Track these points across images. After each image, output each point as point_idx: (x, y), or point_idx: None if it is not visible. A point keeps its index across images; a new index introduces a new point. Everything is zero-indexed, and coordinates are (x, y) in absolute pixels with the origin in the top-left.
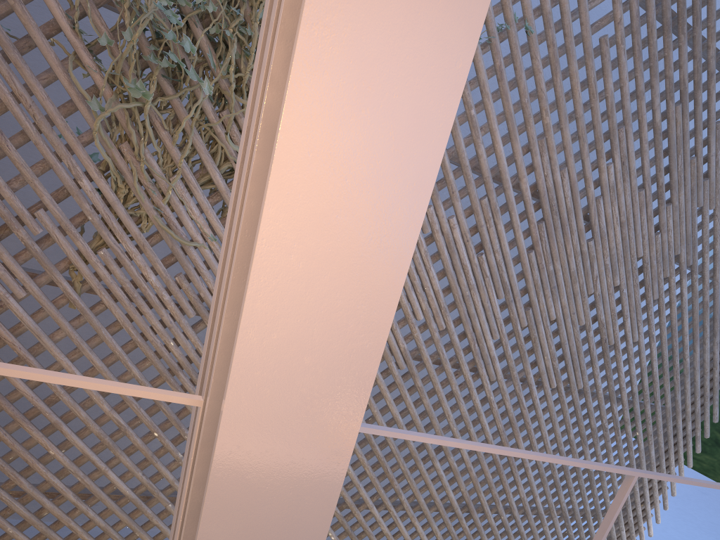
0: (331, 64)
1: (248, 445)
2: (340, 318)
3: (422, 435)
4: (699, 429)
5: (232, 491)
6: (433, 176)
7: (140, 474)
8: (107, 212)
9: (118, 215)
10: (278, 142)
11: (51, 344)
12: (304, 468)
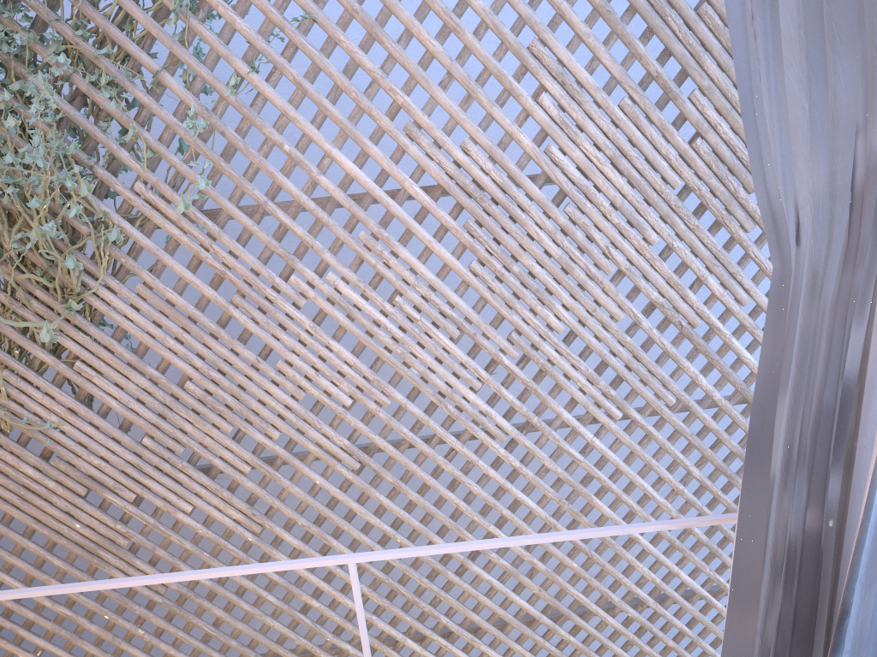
0: None
1: None
2: None
3: None
4: None
5: None
6: None
7: None
8: None
9: None
10: None
11: None
12: None
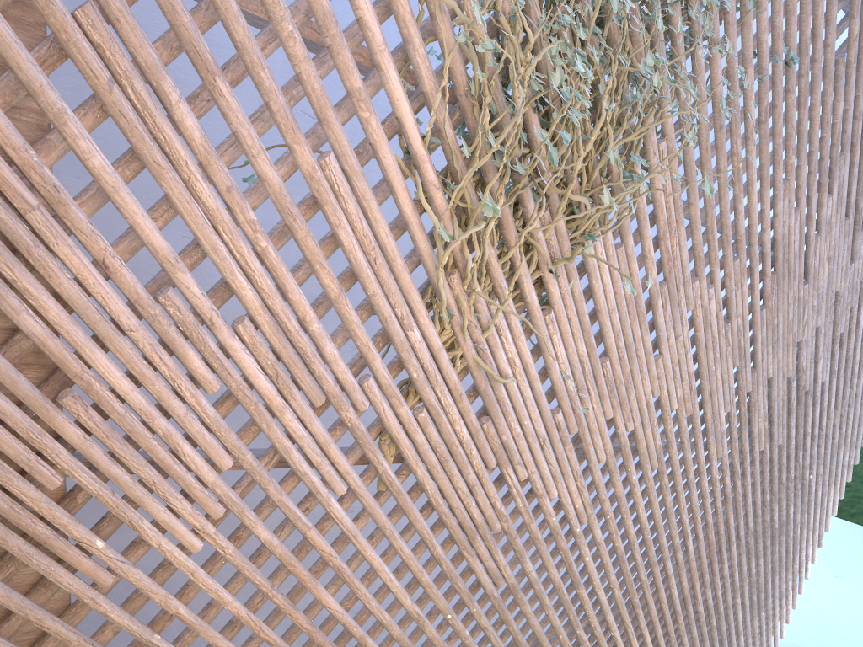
0: None
1: None
2: None
3: None
4: (853, 458)
5: None
6: None
7: None
8: (432, 363)
9: (440, 363)
10: None
11: (365, 542)
12: None
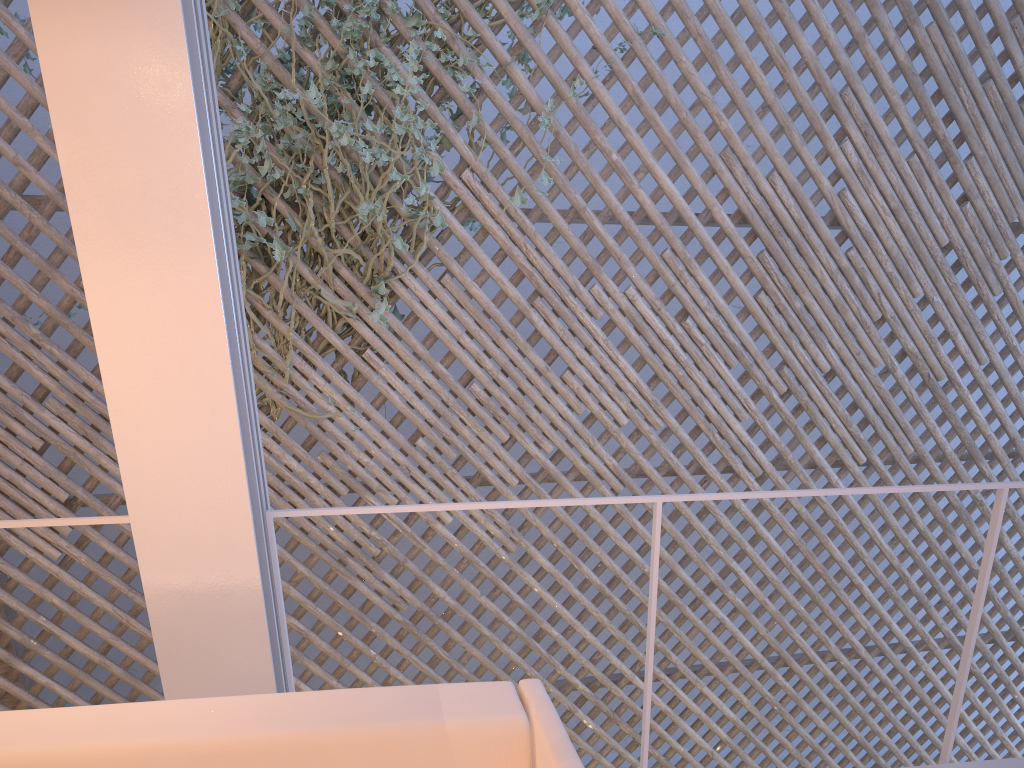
0: (101, 234)
1: (159, 534)
2: (190, 412)
3: (367, 507)
4: None
5: (162, 577)
6: (215, 280)
7: (335, 682)
8: None
9: None
10: (87, 299)
11: None
12: (215, 546)
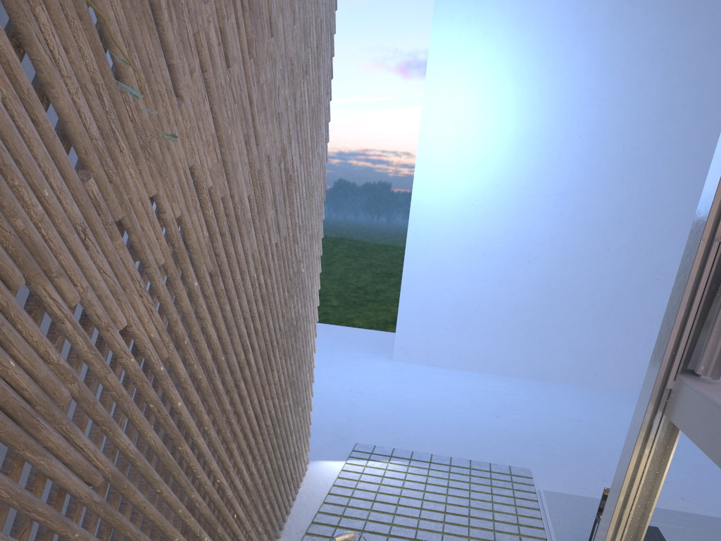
0: None
1: None
2: None
3: None
4: (319, 249)
5: None
6: None
7: None
8: None
9: None
10: None
11: None
12: None
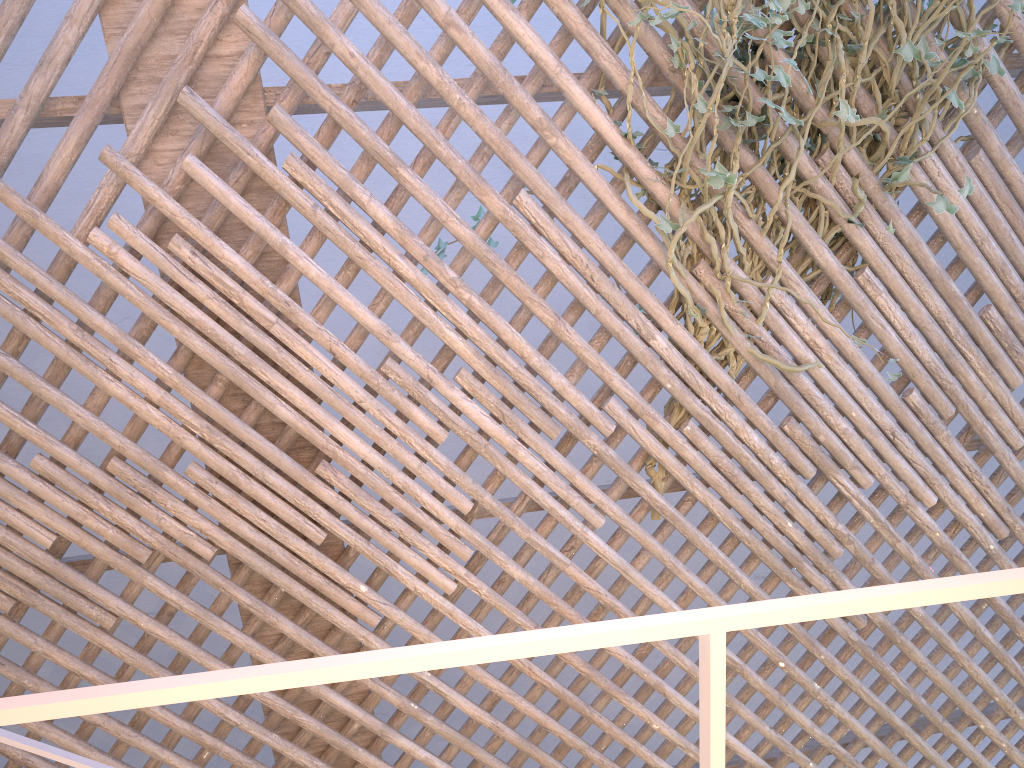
0: None
1: None
2: None
3: None
4: None
5: None
6: None
7: (767, 729)
8: (689, 369)
9: (702, 367)
10: None
11: (640, 577)
12: None
